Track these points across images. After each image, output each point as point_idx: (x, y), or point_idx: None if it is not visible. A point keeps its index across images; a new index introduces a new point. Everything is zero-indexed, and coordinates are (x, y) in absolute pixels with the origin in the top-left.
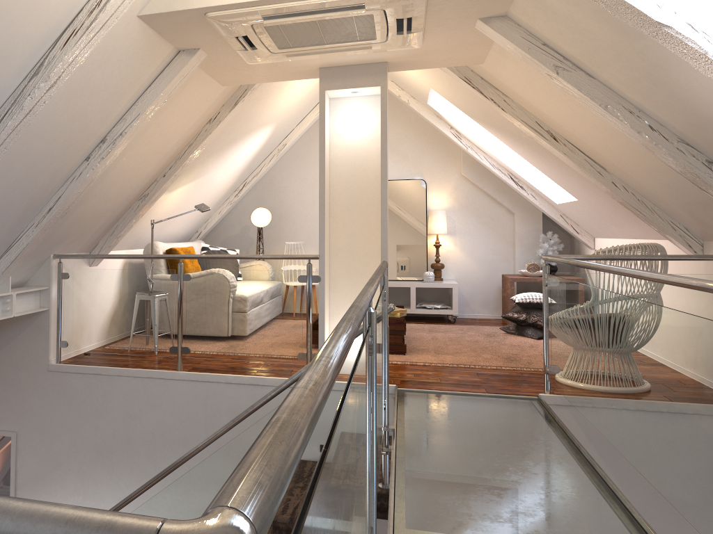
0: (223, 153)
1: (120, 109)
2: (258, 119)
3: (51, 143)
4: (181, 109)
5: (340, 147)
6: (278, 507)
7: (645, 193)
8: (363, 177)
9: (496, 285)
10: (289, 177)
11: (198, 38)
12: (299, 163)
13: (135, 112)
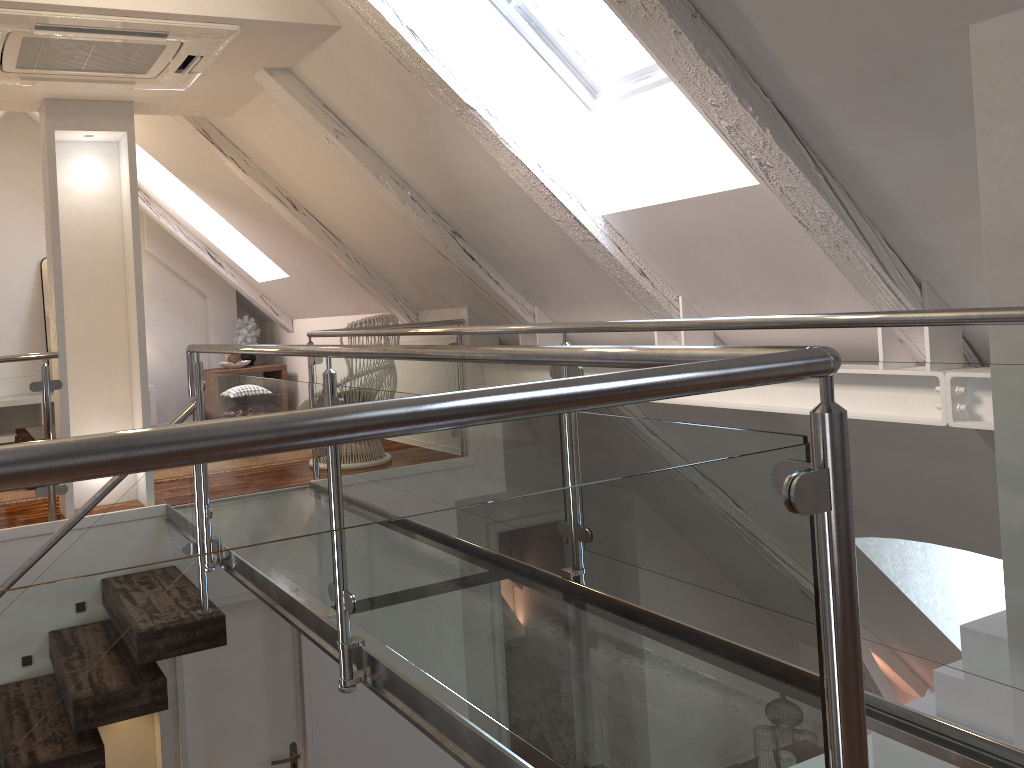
0: None
1: None
2: None
3: None
4: None
5: (68, 208)
6: None
7: (376, 265)
8: (101, 248)
9: None
10: None
11: None
12: None
13: None
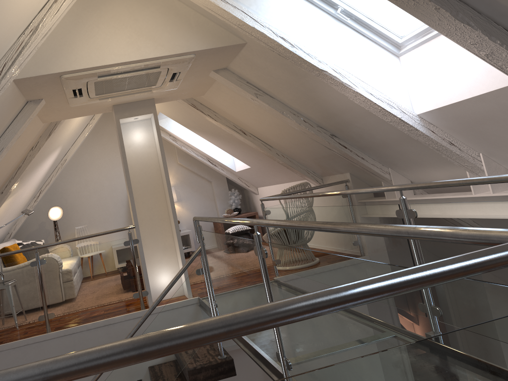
0: (33, 171)
1: None
2: (55, 144)
3: None
4: (19, 142)
5: (131, 154)
6: None
7: (293, 156)
8: (149, 171)
9: (210, 227)
10: (68, 182)
11: (46, 92)
12: (74, 171)
13: None
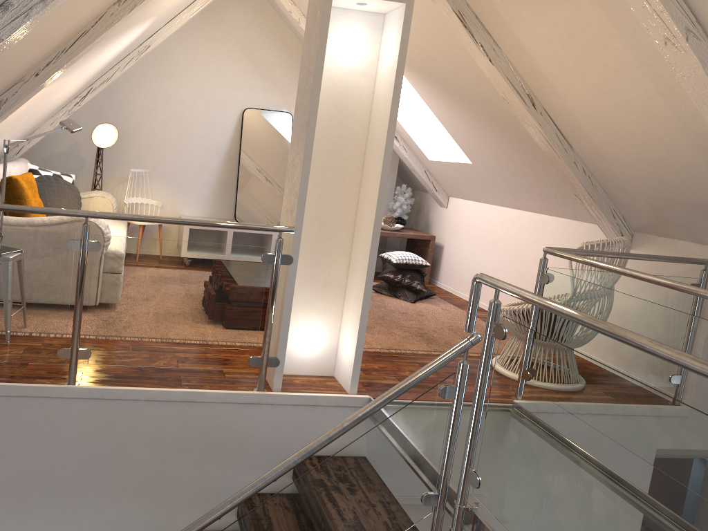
0: (98, 49)
1: None
2: (150, 9)
3: None
4: None
5: (323, 78)
6: None
7: (606, 179)
8: (347, 124)
9: None
10: (138, 88)
11: None
12: (152, 72)
13: None
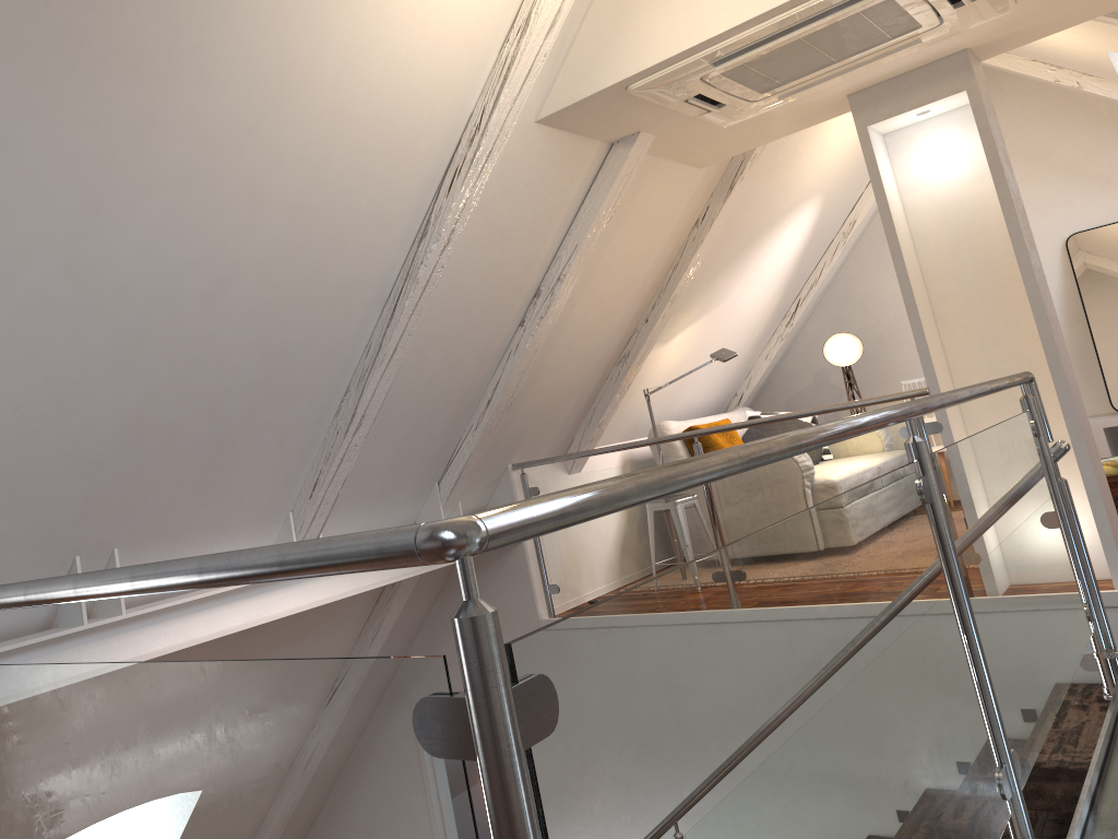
0: (738, 264)
1: (549, 246)
2: (785, 198)
3: (466, 315)
4: (642, 220)
5: (923, 206)
6: (523, 527)
7: None
8: (982, 243)
9: None
10: (879, 273)
11: (631, 120)
12: None
13: (570, 244)
